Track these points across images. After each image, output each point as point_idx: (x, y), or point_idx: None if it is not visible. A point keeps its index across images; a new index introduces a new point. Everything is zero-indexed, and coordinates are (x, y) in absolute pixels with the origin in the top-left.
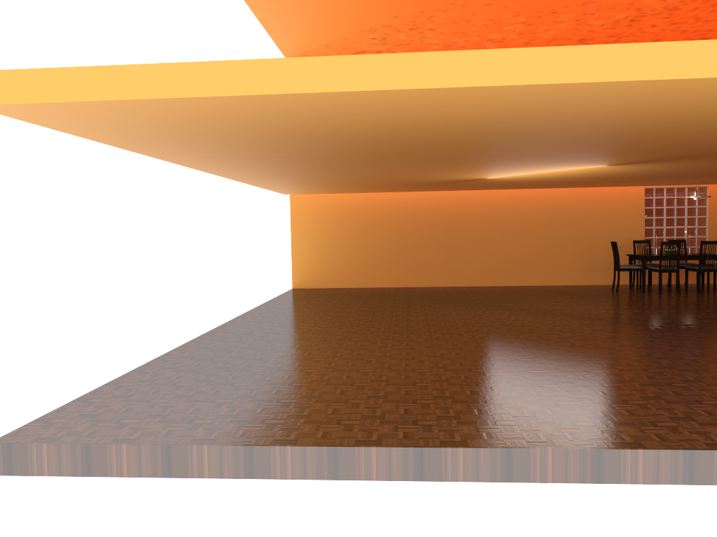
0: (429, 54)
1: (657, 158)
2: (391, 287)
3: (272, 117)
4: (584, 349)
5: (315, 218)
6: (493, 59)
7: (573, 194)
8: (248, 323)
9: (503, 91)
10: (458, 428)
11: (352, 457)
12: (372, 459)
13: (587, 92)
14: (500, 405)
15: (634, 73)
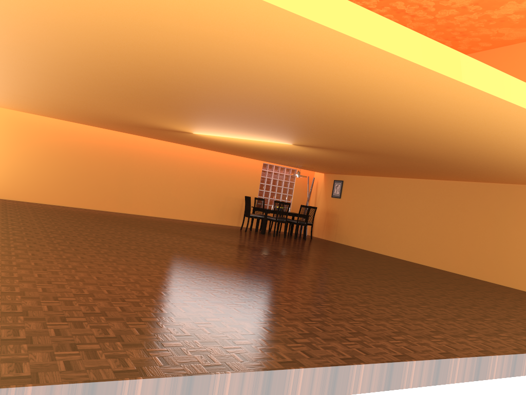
0: (399, 27)
1: (332, 147)
2: (67, 206)
3: (206, 28)
4: (299, 276)
5: (2, 132)
6: (434, 48)
7: (220, 157)
8: None
9: (420, 76)
10: (332, 345)
11: (284, 380)
12: (299, 379)
13: (452, 95)
14: (325, 323)
15: (497, 91)
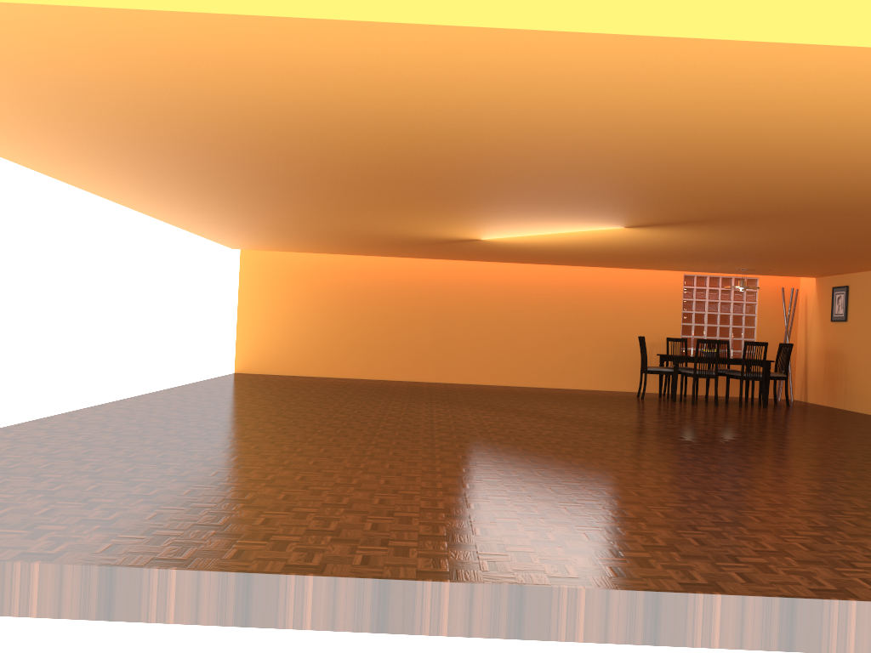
0: None
1: (682, 218)
2: (363, 378)
3: (94, 67)
4: (568, 458)
5: (271, 283)
6: None
7: (597, 276)
8: (137, 405)
9: (414, 40)
10: (326, 548)
11: (138, 585)
12: (169, 588)
13: (539, 56)
14: (411, 520)
15: (596, 22)
